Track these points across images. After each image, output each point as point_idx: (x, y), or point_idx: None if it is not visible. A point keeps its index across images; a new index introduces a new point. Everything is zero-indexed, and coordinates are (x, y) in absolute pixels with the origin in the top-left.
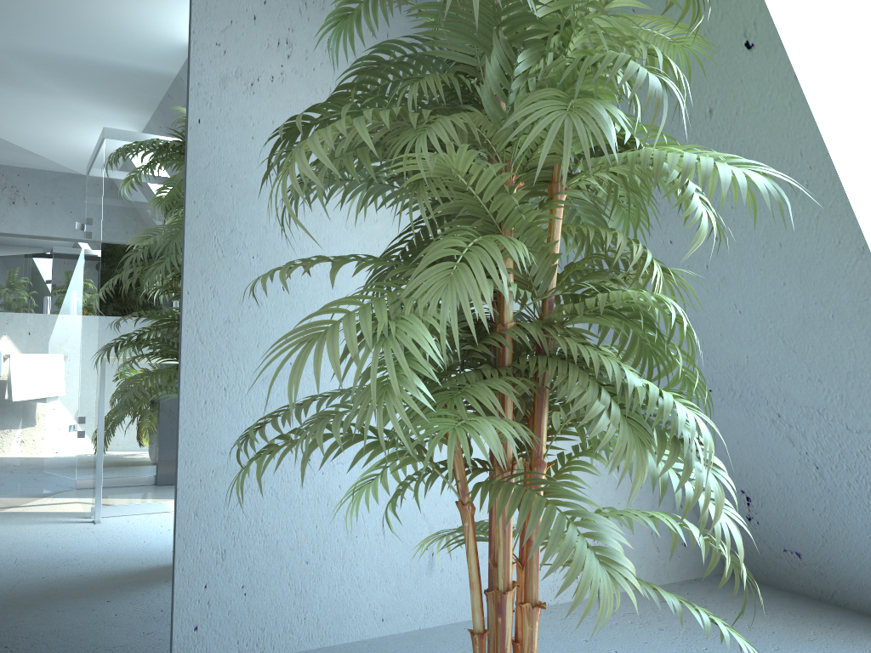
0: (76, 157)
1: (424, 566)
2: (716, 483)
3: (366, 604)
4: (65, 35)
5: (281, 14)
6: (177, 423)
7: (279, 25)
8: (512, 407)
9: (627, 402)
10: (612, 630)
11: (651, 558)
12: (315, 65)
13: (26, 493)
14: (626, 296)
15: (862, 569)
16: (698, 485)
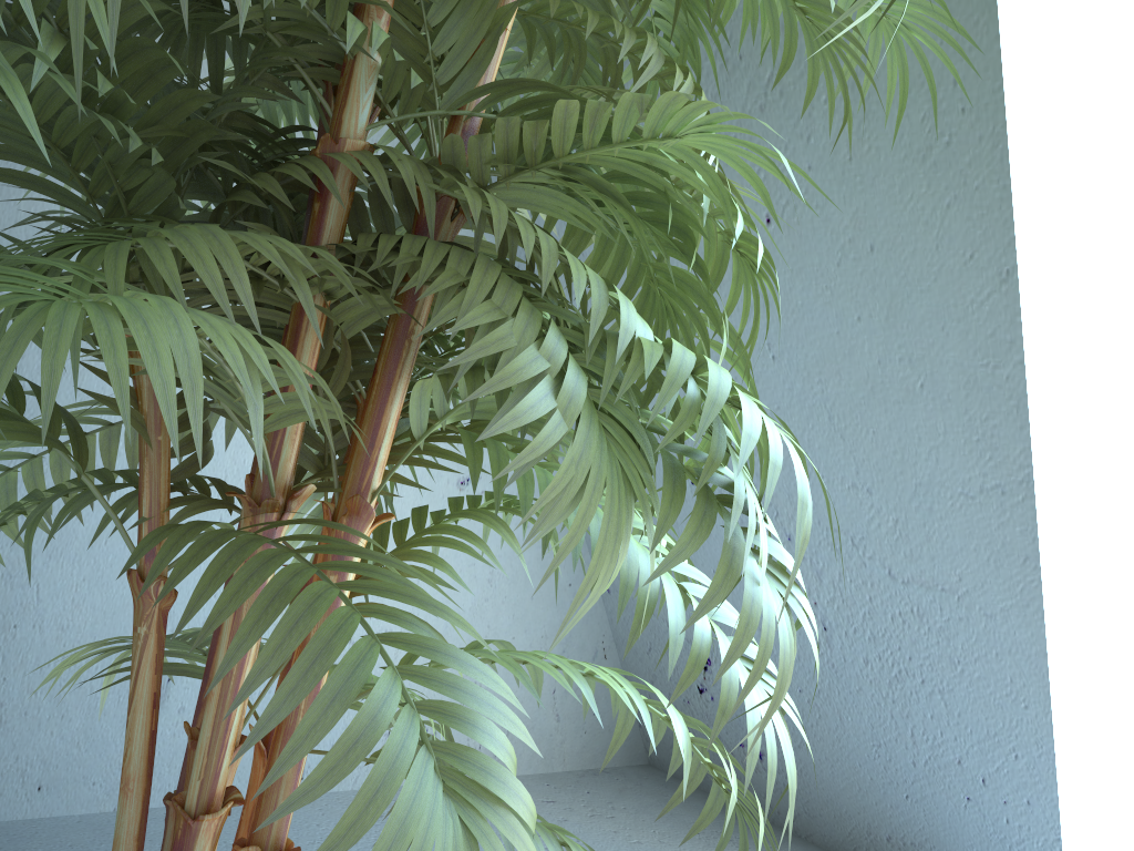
0: None
1: None
2: (787, 620)
3: (9, 755)
4: None
5: None
6: None
7: None
8: (317, 356)
9: (609, 372)
10: None
11: (544, 730)
12: None
13: None
14: (654, 127)
15: (847, 789)
16: (749, 619)
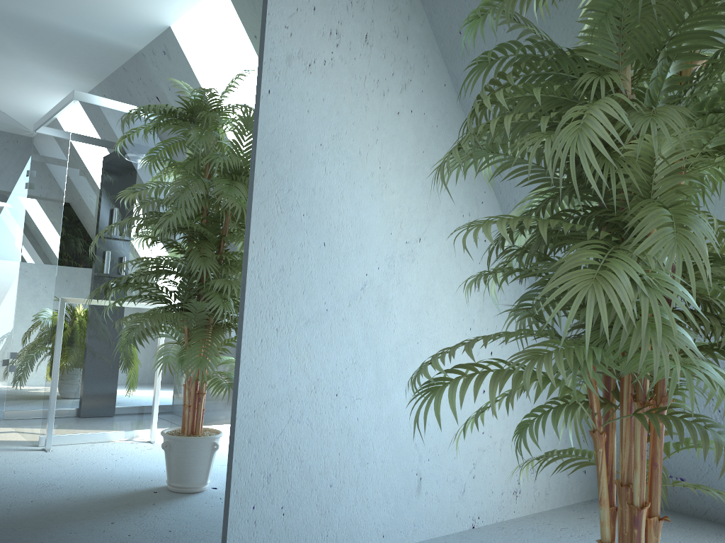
0: (170, 112)
1: (414, 489)
2: None
3: (372, 522)
4: (168, 1)
5: (333, 8)
6: (237, 358)
7: (331, 18)
8: None
9: None
10: (561, 542)
11: (563, 483)
12: (355, 56)
13: (112, 419)
14: None
15: None
16: None
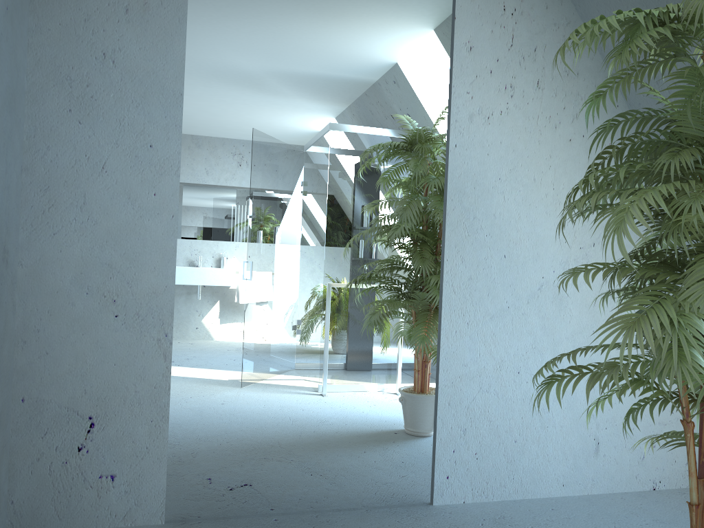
0: (384, 174)
1: (591, 451)
2: None
3: (552, 473)
4: (379, 96)
5: (507, 67)
6: (438, 344)
7: (506, 75)
8: None
9: None
10: None
11: None
12: (528, 101)
13: (355, 384)
14: None
15: None
16: None
